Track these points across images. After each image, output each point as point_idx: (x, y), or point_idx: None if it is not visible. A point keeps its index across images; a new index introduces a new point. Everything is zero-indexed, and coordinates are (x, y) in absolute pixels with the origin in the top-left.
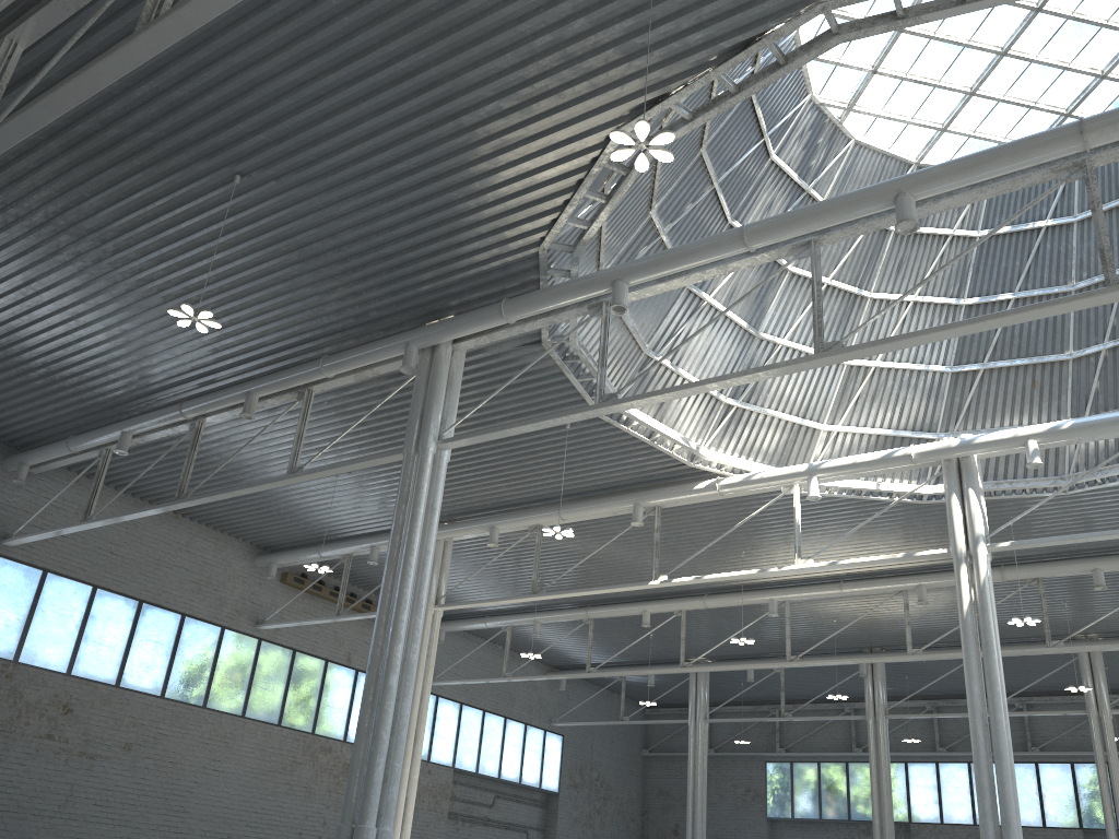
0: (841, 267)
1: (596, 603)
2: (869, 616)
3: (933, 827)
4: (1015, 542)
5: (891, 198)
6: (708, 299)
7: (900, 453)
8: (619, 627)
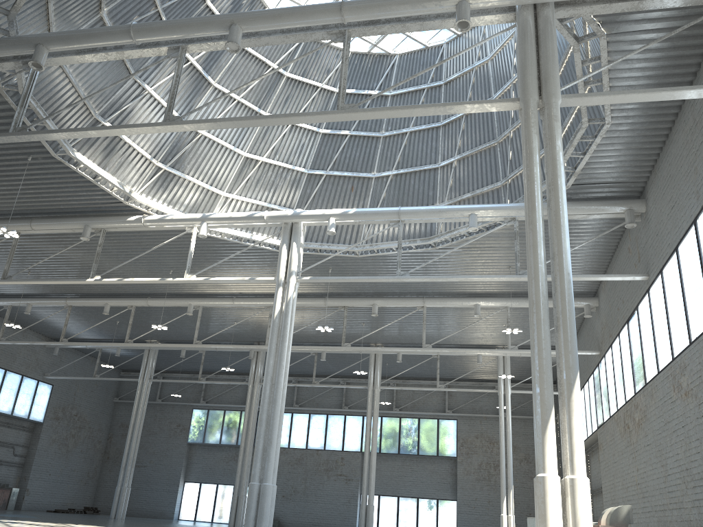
0: (249, 91)
1: (75, 296)
2: (255, 322)
3: (283, 450)
4: (312, 277)
5: (227, 26)
6: (149, 90)
7: (258, 215)
8: (94, 314)
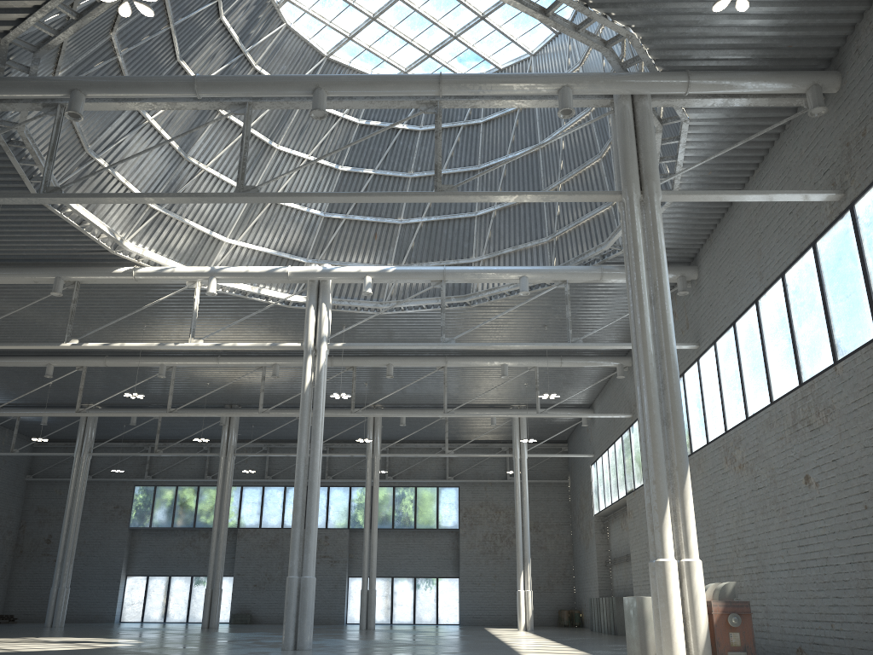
0: (260, 120)
1: (2, 354)
2: (234, 382)
3: (254, 530)
4: (346, 344)
5: (311, 89)
6: (150, 120)
7: (281, 271)
8: (21, 375)
